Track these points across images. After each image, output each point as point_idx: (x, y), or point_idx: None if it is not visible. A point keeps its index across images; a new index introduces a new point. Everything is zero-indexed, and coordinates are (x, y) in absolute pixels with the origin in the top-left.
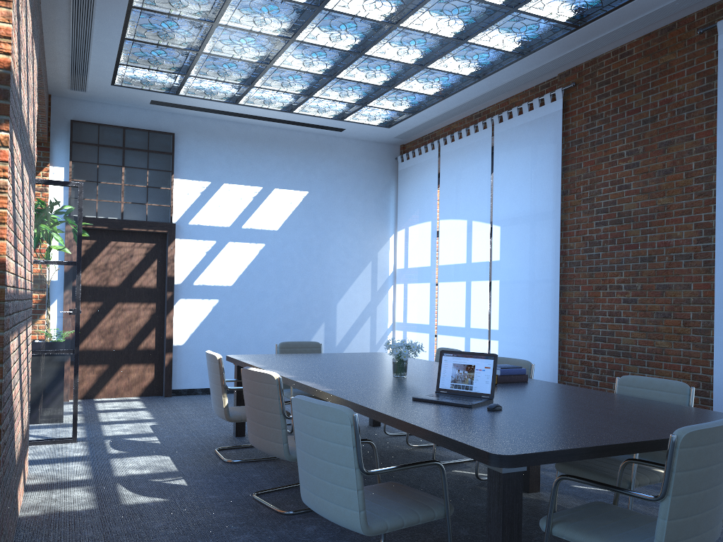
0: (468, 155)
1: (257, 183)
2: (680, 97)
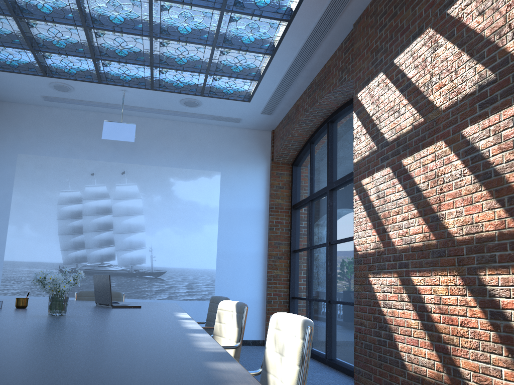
0: None
1: None
2: None
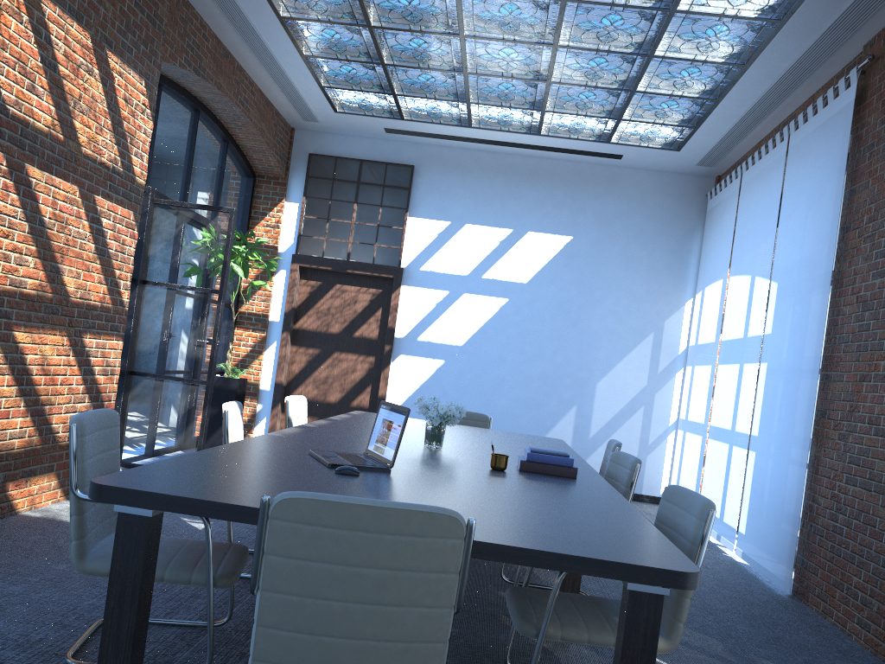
0: (763, 182)
1: (506, 224)
2: None
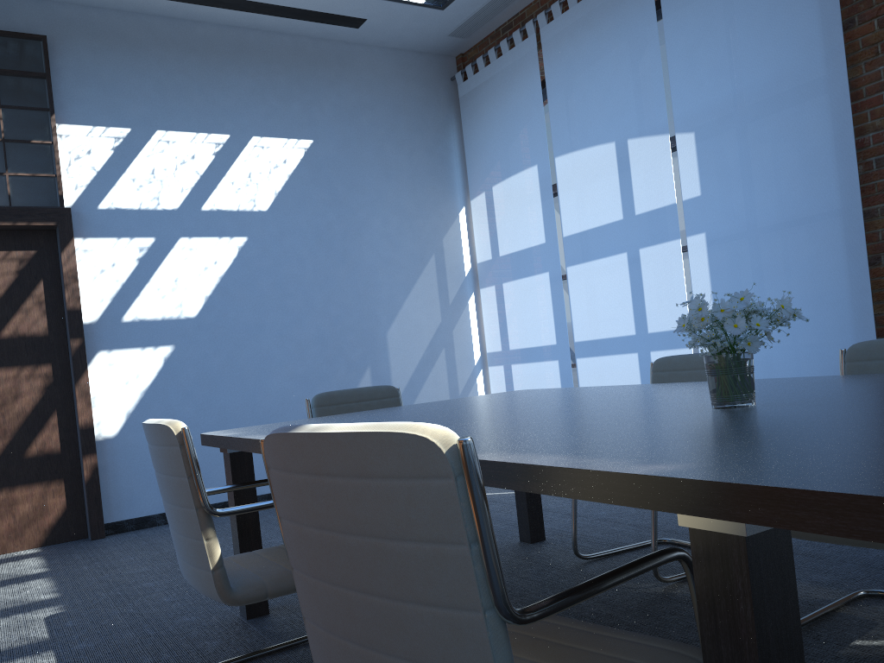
0: (603, 24)
1: (219, 127)
2: None
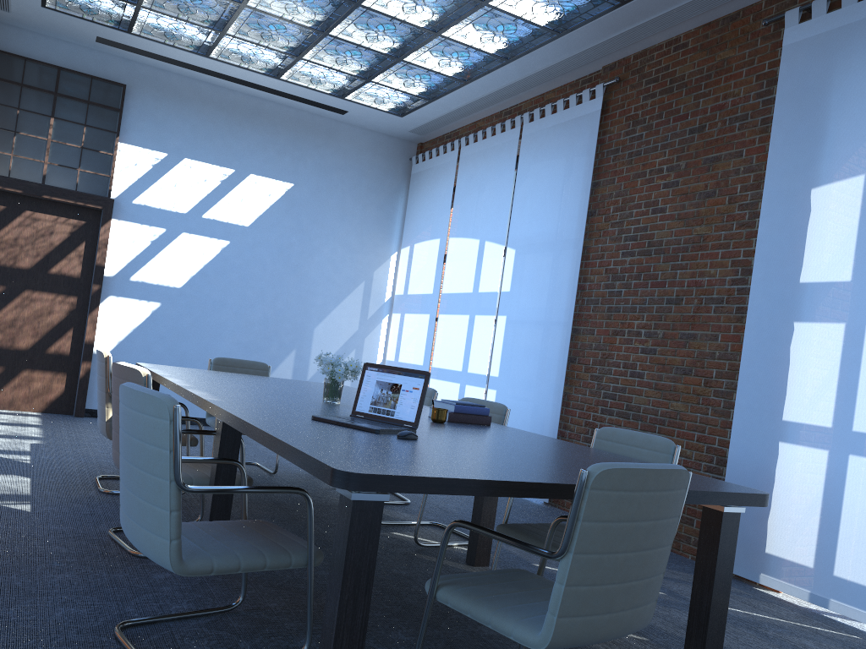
0: (490, 160)
1: (228, 163)
2: (735, 103)
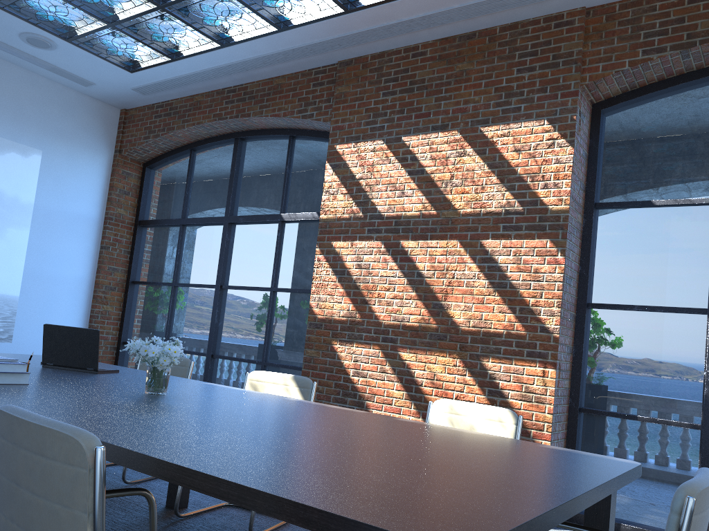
0: None
1: None
2: None
